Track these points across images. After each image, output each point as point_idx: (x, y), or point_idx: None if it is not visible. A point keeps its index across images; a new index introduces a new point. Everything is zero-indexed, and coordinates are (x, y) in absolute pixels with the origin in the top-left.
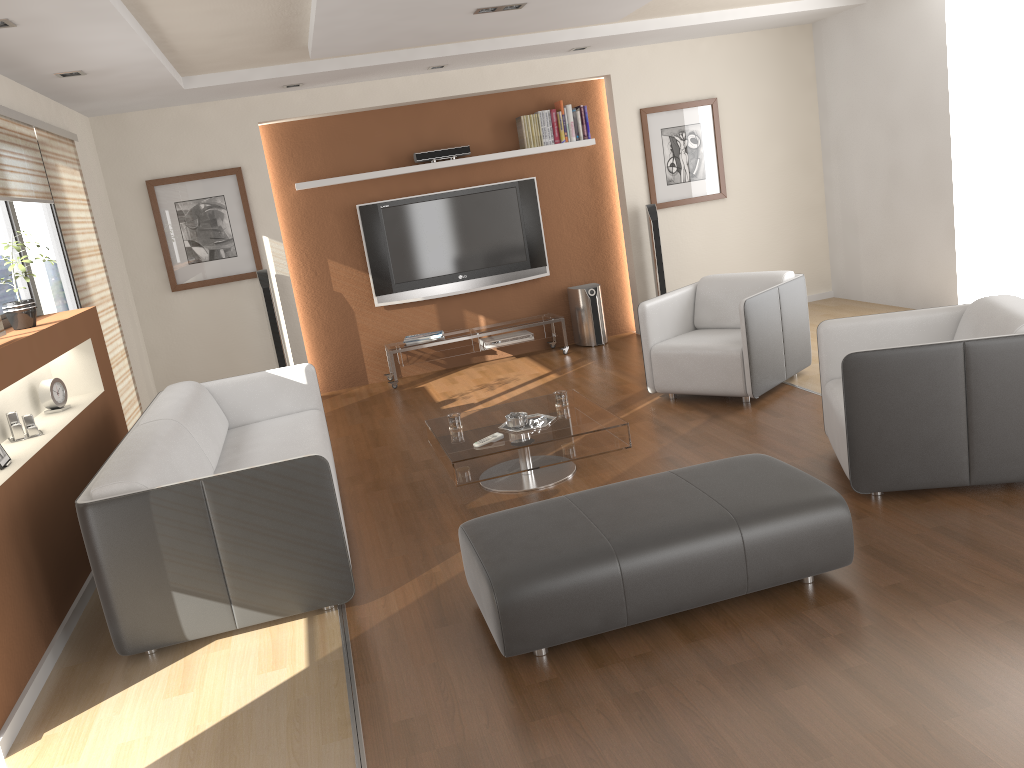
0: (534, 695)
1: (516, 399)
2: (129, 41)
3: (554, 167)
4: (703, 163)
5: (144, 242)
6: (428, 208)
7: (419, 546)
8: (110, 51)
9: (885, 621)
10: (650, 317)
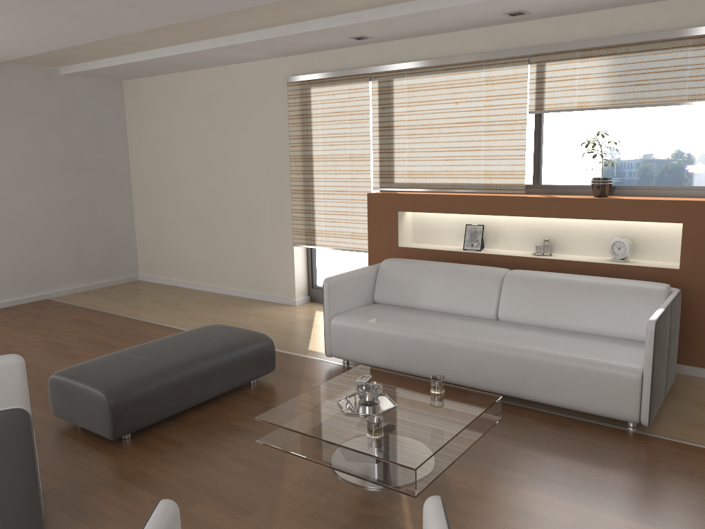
0: None
1: None
2: None
3: None
4: None
5: None
6: None
7: None
8: None
9: (42, 408)
10: None
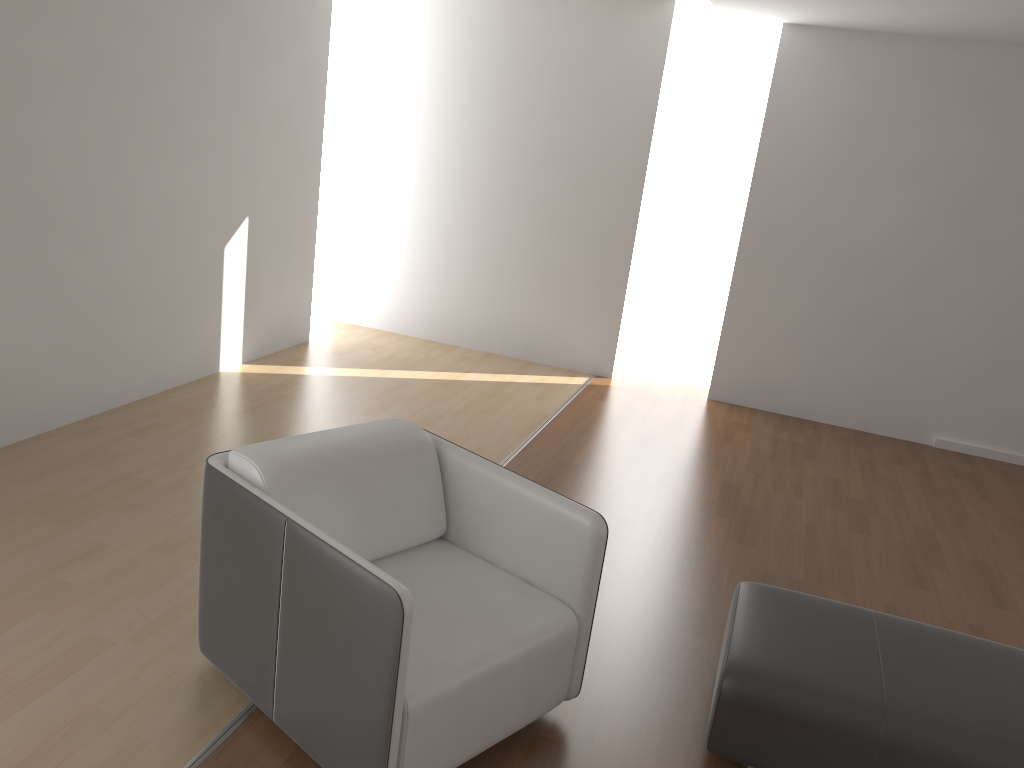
0: None
1: None
2: None
3: None
4: None
5: None
6: None
7: None
8: None
9: None
10: None
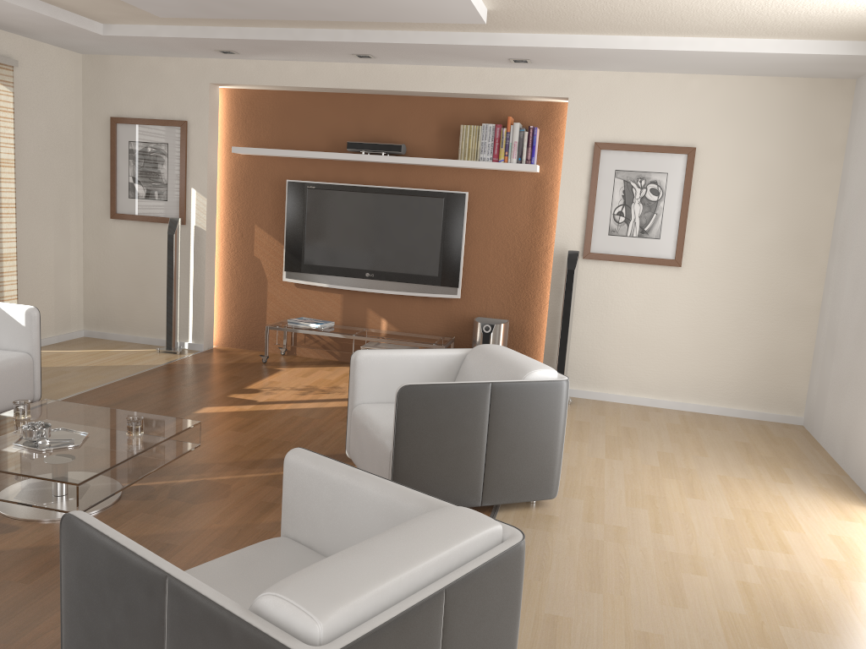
0: None
1: (286, 412)
2: None
3: (495, 187)
4: (660, 220)
5: (100, 170)
6: (351, 198)
7: None
8: None
9: None
10: (364, 370)
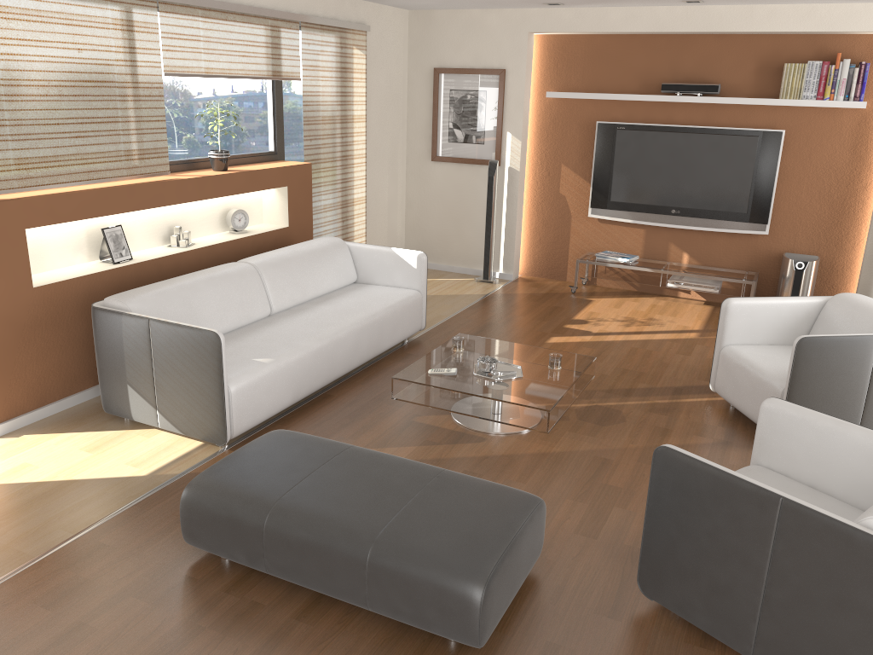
0: (167, 581)
1: (623, 343)
2: None
3: (814, 124)
4: None
5: (422, 117)
6: (661, 138)
7: (335, 431)
8: None
9: None
10: (733, 316)
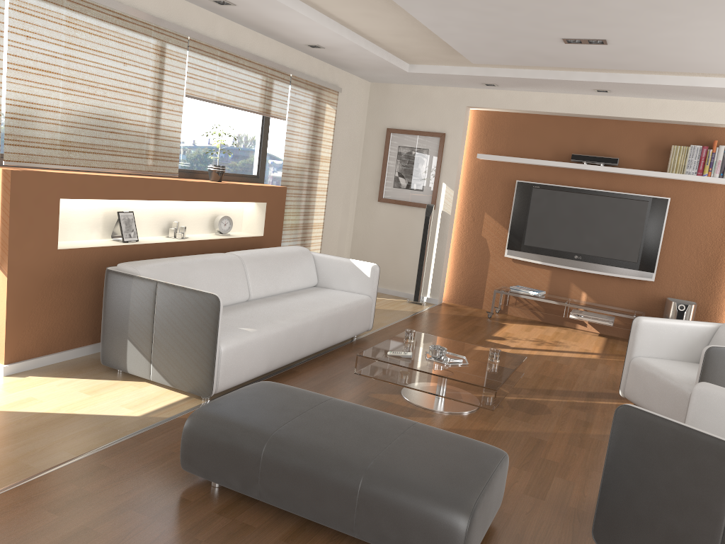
0: (164, 500)
1: (538, 357)
2: (319, 27)
3: (693, 195)
4: None
5: (373, 166)
6: (569, 197)
7: None
8: (317, 33)
9: None
10: (642, 331)
